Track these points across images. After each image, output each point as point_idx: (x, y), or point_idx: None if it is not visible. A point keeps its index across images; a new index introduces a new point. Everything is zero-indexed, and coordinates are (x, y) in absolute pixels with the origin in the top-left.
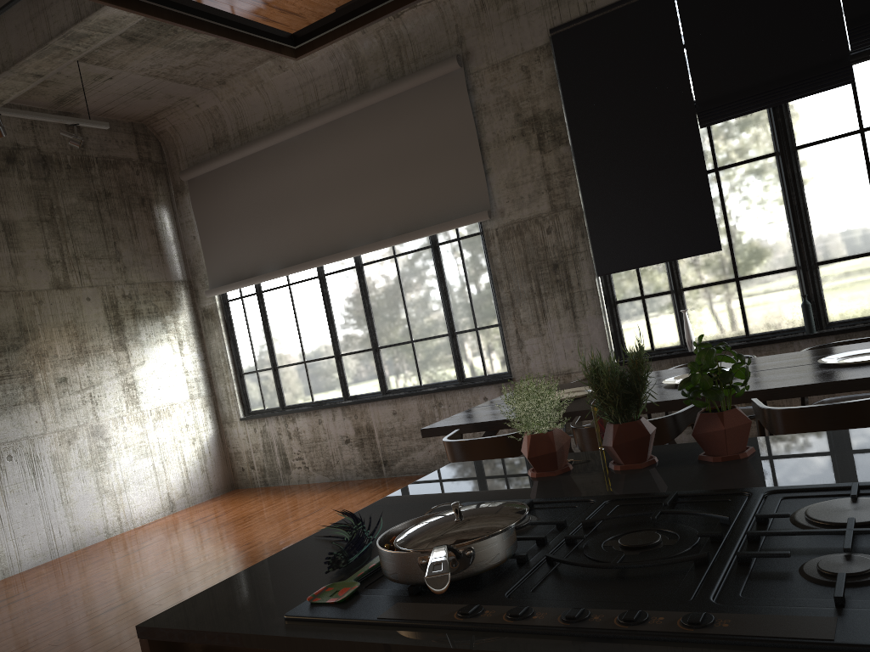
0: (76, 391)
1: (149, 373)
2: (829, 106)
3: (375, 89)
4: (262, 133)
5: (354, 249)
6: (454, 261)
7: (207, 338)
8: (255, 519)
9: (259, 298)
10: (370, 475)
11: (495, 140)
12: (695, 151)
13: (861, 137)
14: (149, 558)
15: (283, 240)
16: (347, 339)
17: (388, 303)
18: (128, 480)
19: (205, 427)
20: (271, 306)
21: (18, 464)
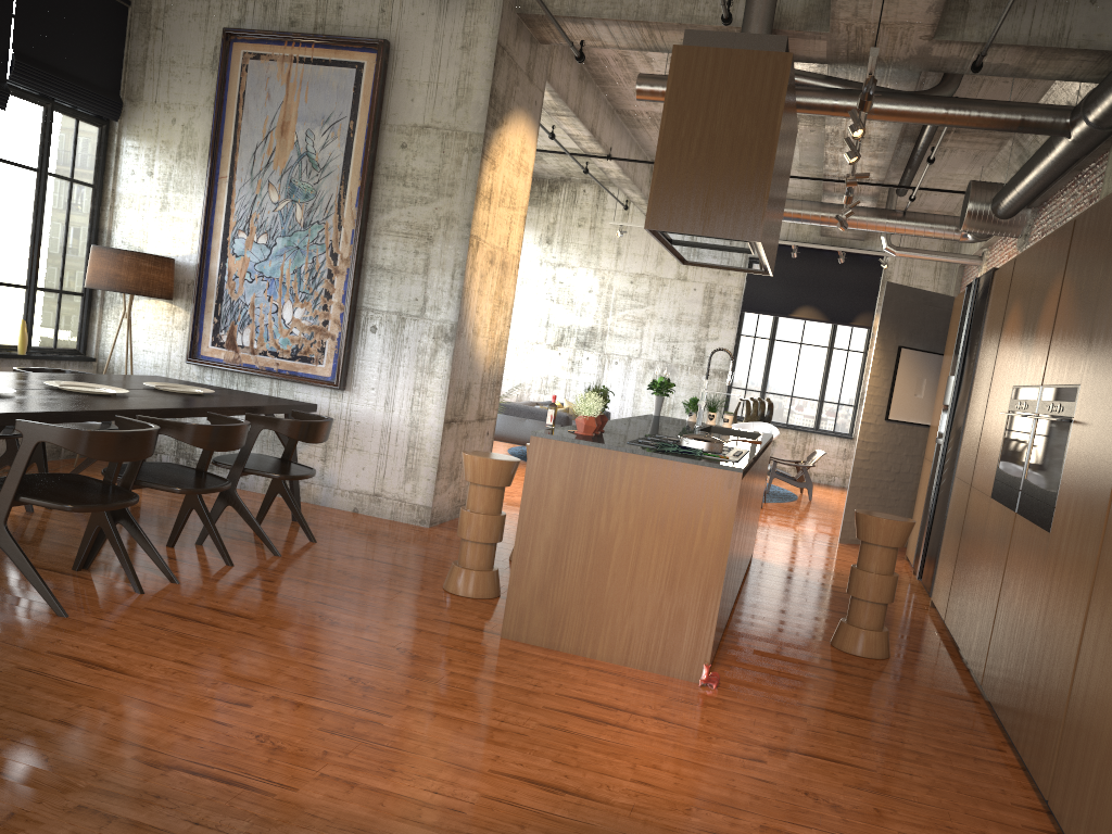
0: None
1: None
2: None
3: None
4: None
5: None
6: None
7: None
8: None
9: None
10: None
11: None
12: None
13: None
14: None
15: None
16: None
17: None
18: None
19: None
20: None
21: None
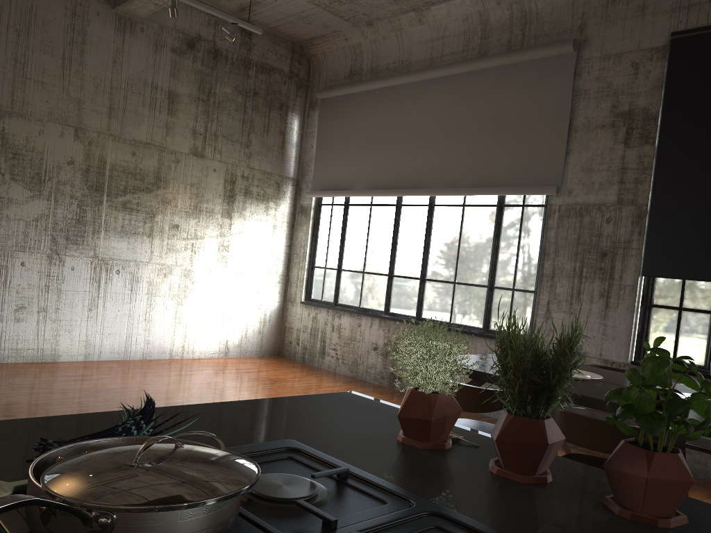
0: (182, 238)
1: (242, 243)
2: None
3: (492, 55)
4: (389, 74)
5: (431, 189)
6: (513, 223)
7: (297, 229)
8: (278, 384)
9: (345, 209)
10: (384, 383)
11: (585, 125)
12: None
13: None
14: (185, 384)
15: (377, 167)
16: (402, 263)
17: (445, 244)
18: (199, 320)
19: (272, 299)
20: (352, 219)
21: (122, 279)
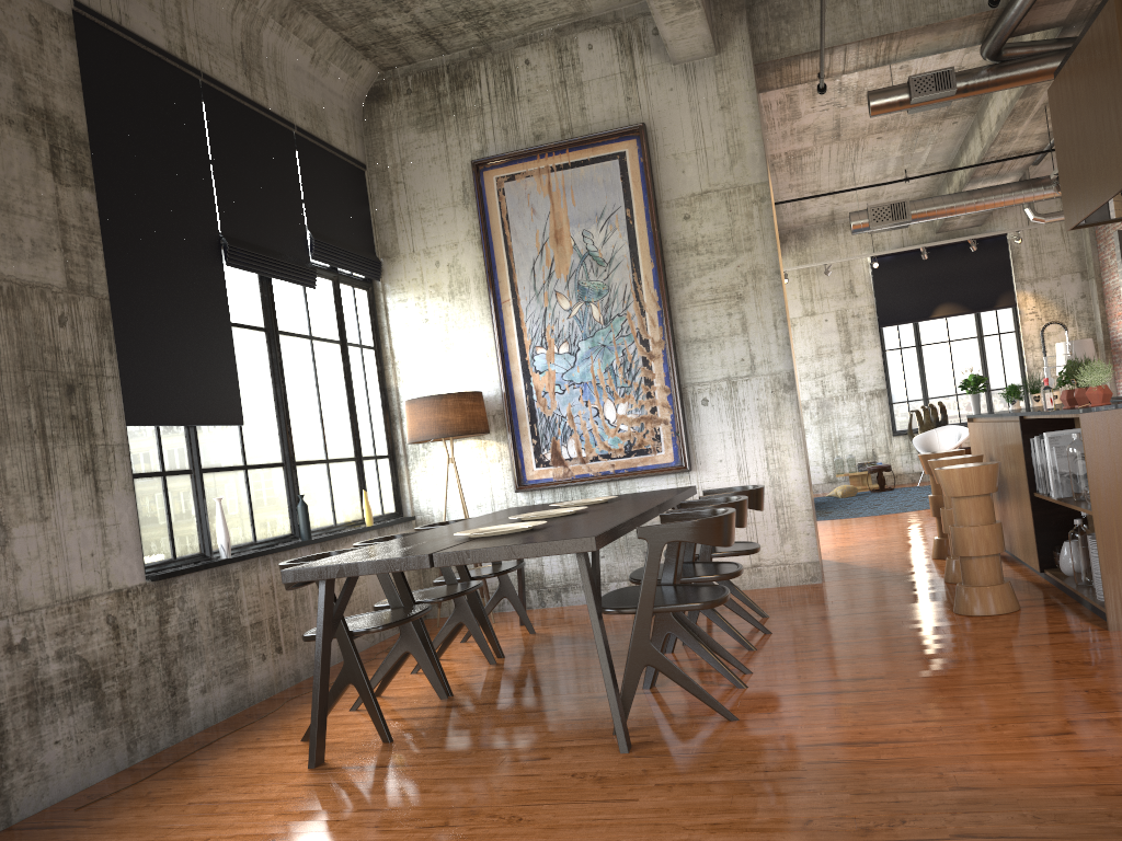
0: None
1: None
2: (294, 302)
3: None
4: None
5: None
6: None
7: None
8: None
9: None
10: None
11: None
12: (221, 290)
13: (311, 344)
14: None
15: None
16: None
17: None
18: None
19: None
20: None
21: None
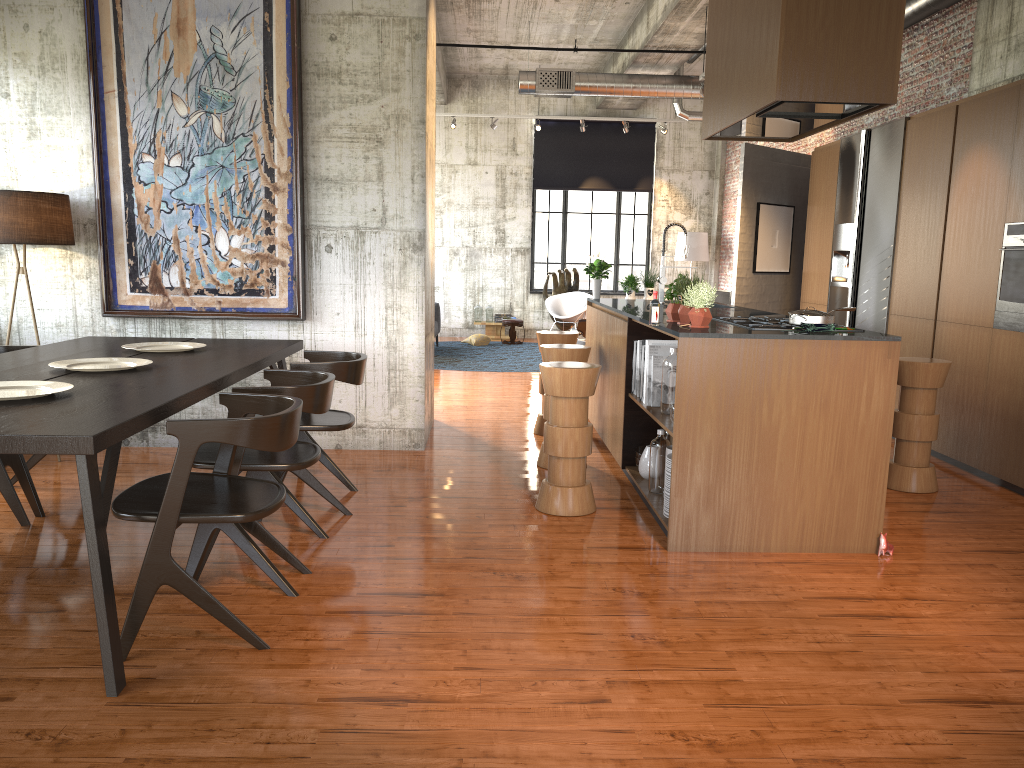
0: None
1: None
2: None
3: None
4: None
5: None
6: None
7: None
8: None
9: None
10: None
11: None
12: None
13: None
14: None
15: None
16: None
17: None
18: None
19: None
20: None
21: None
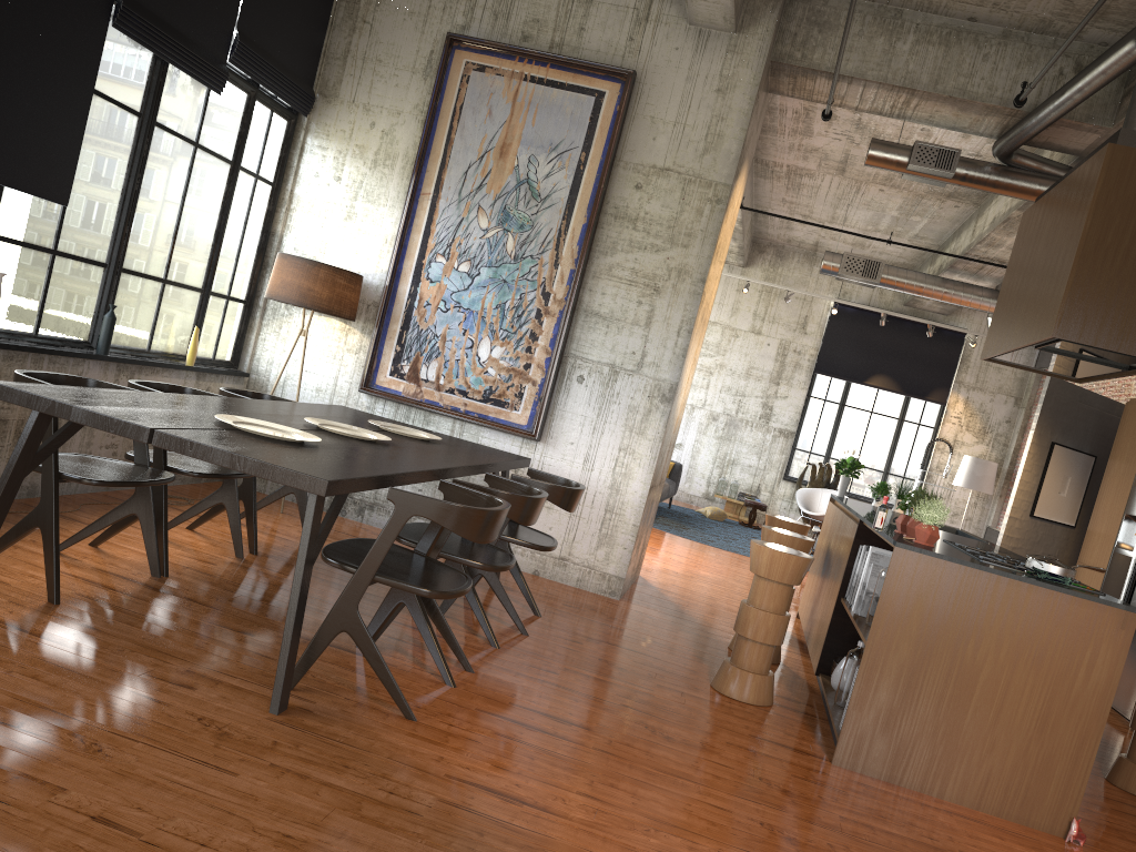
0: None
1: None
2: (189, 99)
3: None
4: None
5: None
6: None
7: None
8: None
9: None
10: None
11: None
12: (95, 51)
13: (194, 152)
14: None
15: None
16: None
17: None
18: None
19: None
20: None
21: None
